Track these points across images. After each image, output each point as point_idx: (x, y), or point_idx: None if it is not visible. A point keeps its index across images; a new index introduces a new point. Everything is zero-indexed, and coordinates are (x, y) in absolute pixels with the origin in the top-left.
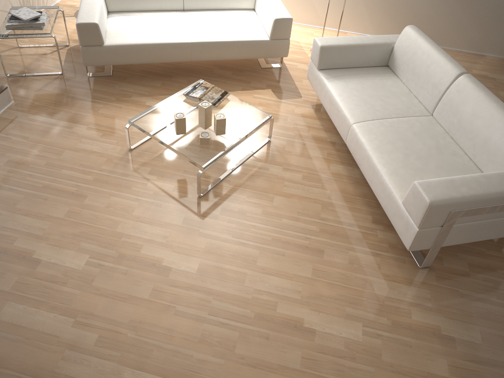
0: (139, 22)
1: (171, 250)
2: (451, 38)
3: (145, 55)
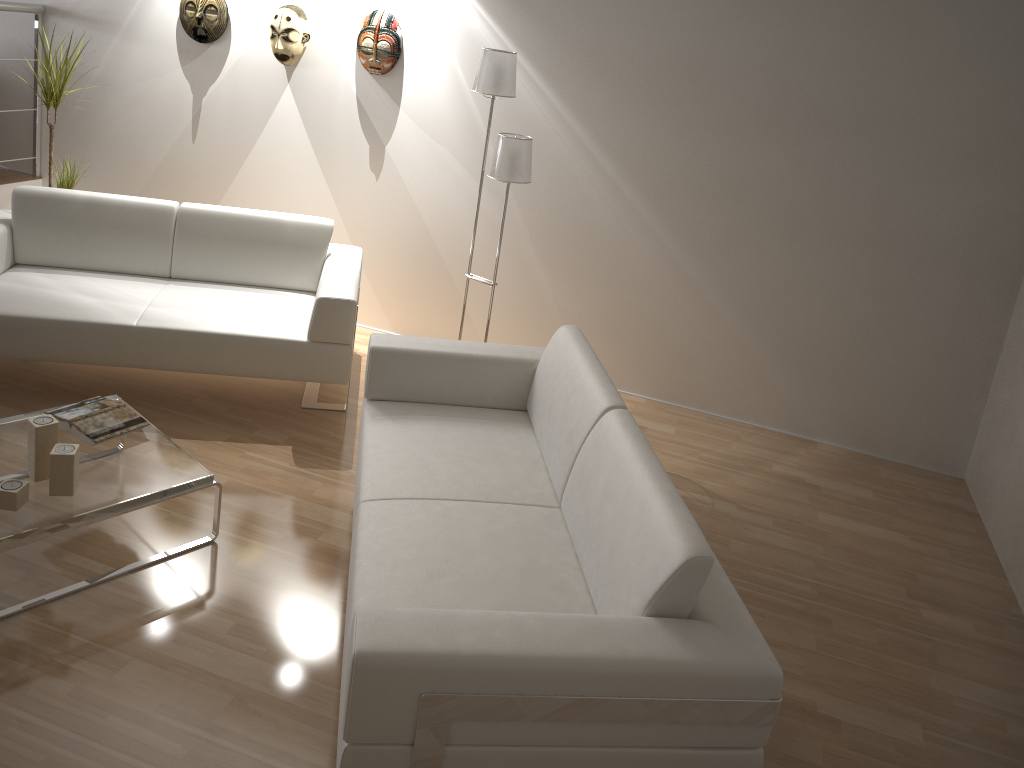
0: (59, 283)
1: None
2: (741, 398)
3: (35, 342)
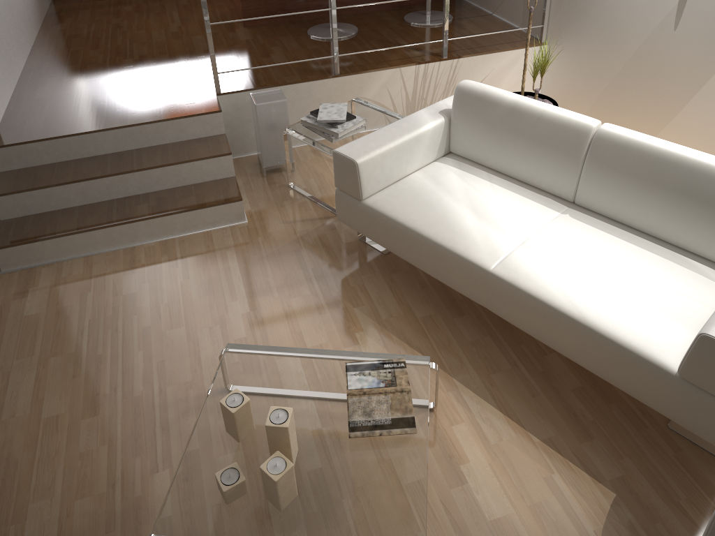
0: (461, 189)
1: None
2: None
3: (412, 251)
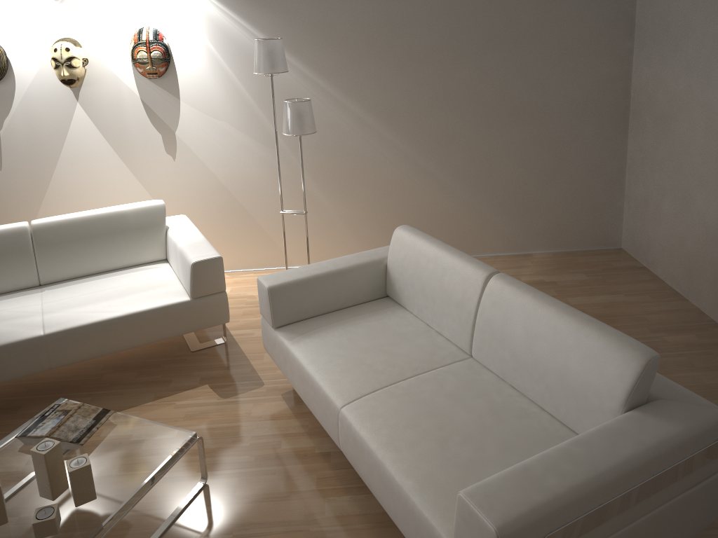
0: None
1: None
2: (478, 240)
3: None
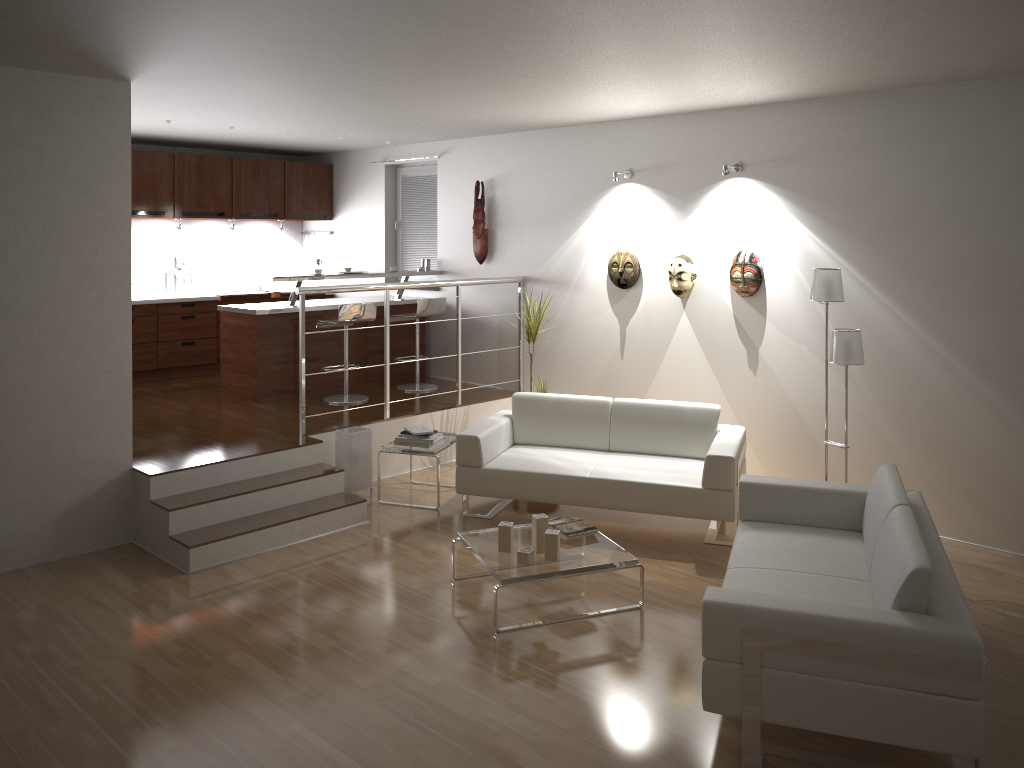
0: (540, 453)
1: (421, 661)
2: None
3: (529, 488)
